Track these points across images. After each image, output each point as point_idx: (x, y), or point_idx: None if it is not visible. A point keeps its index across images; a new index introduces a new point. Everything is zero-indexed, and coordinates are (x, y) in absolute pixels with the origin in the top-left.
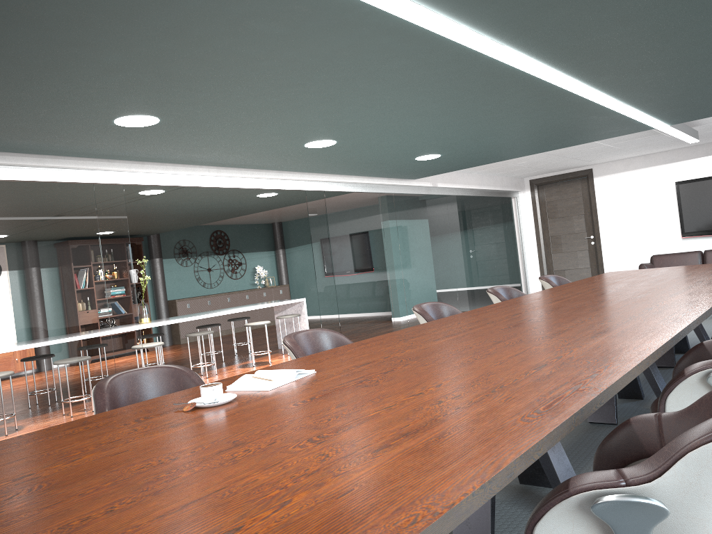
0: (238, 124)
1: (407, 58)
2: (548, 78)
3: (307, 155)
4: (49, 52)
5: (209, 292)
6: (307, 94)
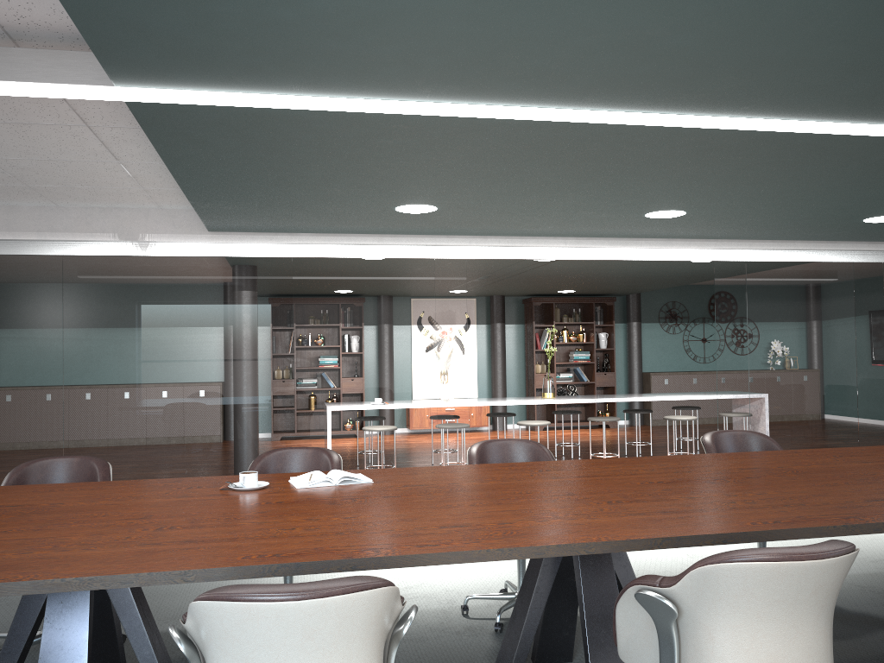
0: (523, 205)
1: (600, 141)
2: (874, 133)
3: (672, 224)
4: (265, 175)
5: (701, 368)
6: (548, 178)
